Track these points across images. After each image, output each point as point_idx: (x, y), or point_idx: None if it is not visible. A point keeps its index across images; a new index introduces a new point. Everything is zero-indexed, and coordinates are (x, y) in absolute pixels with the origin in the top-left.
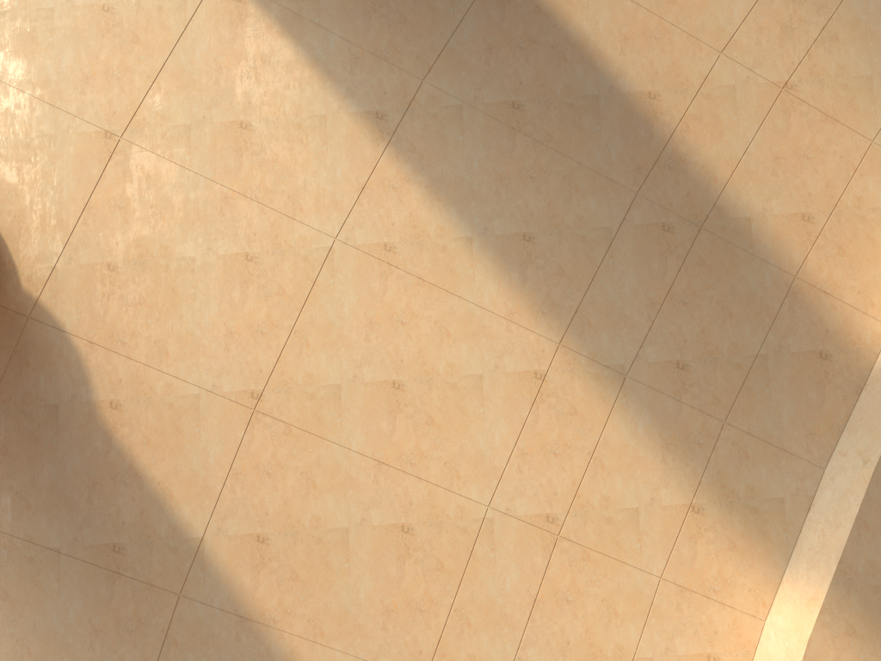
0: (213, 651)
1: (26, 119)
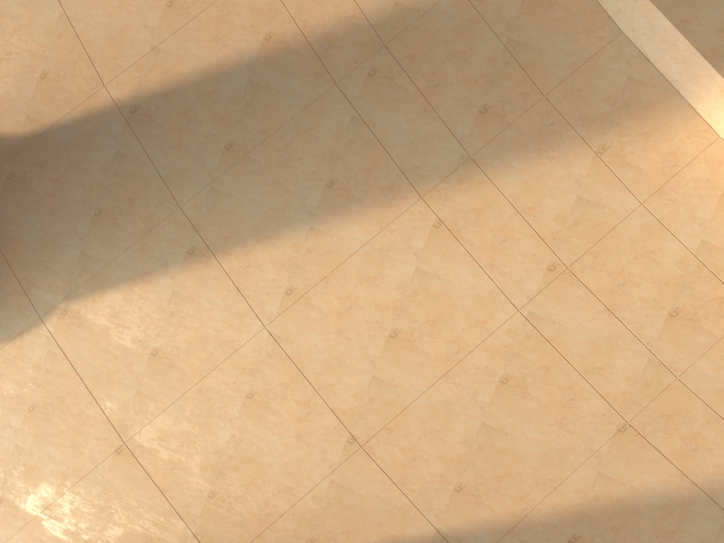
0: None
1: (83, 501)
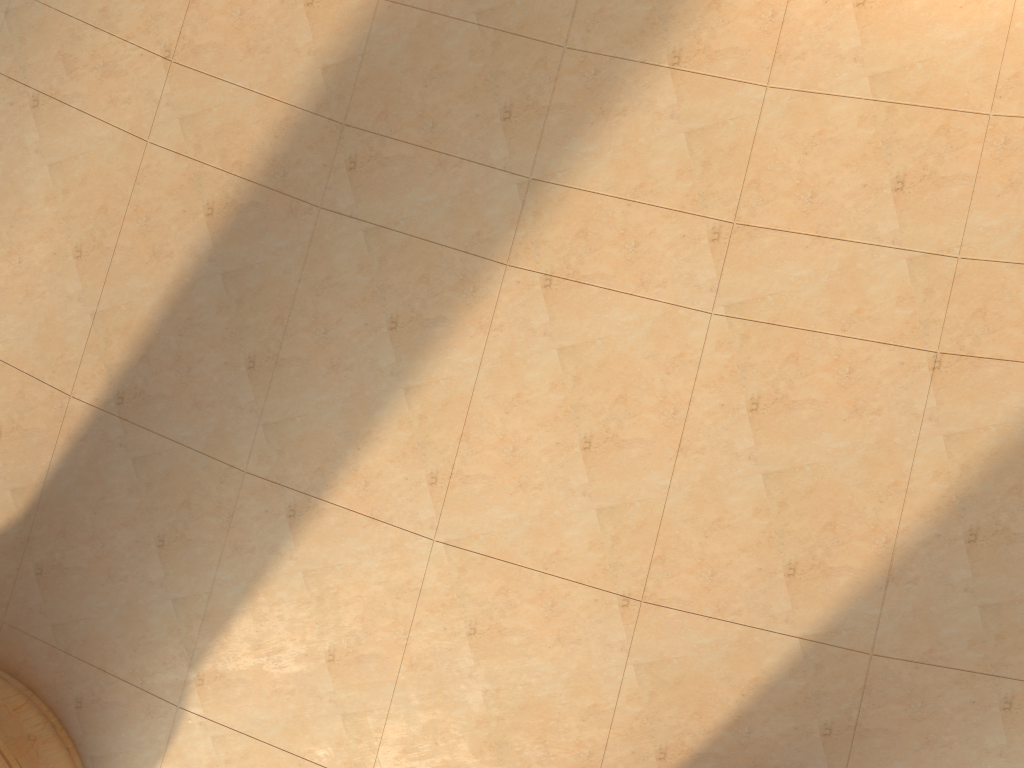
0: (933, 606)
1: None
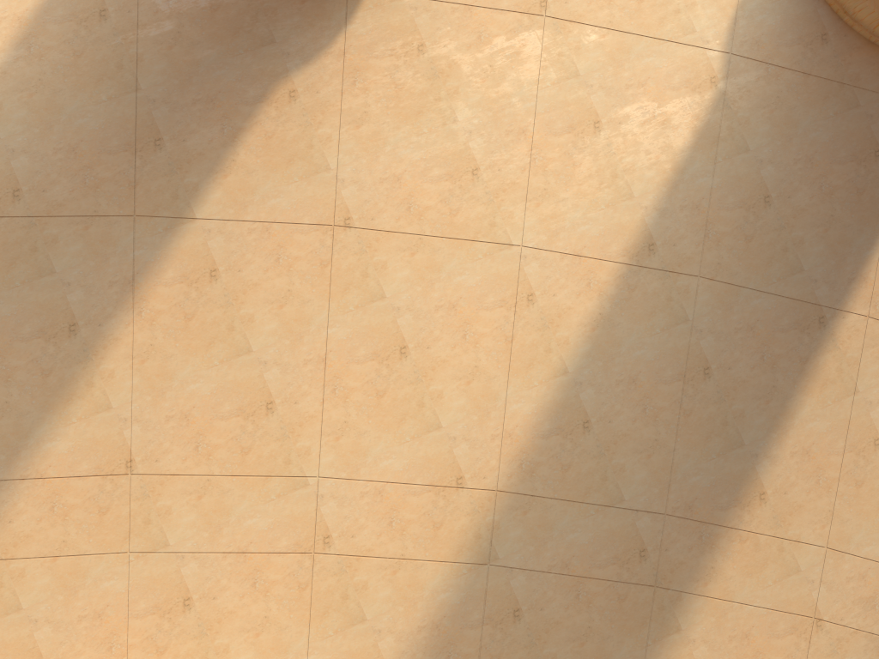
0: (91, 265)
1: None
